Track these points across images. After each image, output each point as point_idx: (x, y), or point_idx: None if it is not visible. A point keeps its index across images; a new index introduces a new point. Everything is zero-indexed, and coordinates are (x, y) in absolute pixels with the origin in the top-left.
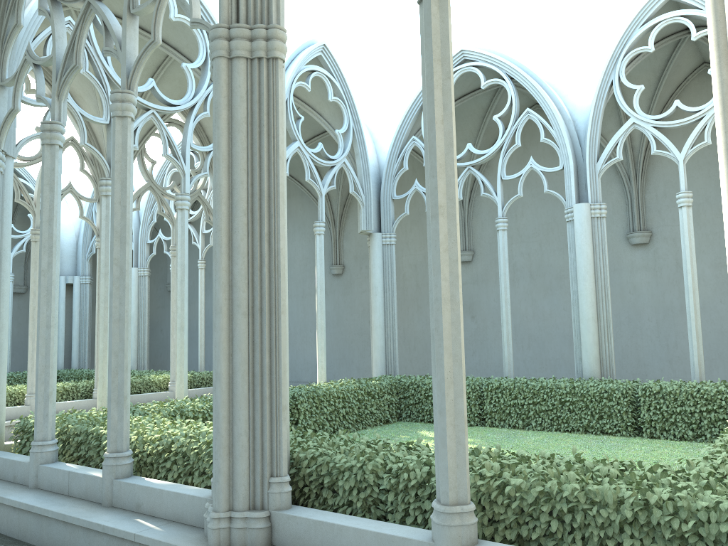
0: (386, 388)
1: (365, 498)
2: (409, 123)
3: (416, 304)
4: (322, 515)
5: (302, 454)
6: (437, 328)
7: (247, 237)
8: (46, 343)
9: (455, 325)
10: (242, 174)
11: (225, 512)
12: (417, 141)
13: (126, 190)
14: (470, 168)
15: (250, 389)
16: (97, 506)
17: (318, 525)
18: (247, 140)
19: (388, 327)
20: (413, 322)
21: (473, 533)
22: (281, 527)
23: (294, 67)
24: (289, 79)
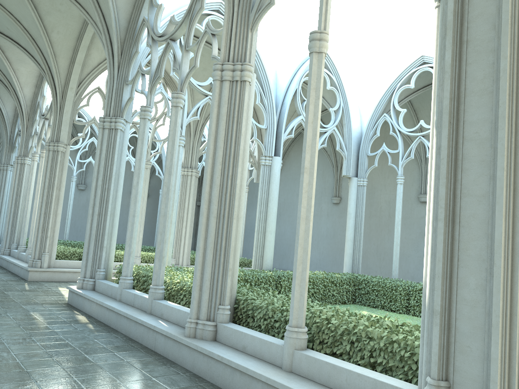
0: (346, 280)
1: (267, 324)
2: (382, 104)
3: (387, 229)
4: (240, 328)
5: (241, 297)
6: (297, 233)
7: (220, 176)
8: (132, 224)
9: (306, 232)
10: (221, 143)
11: (194, 319)
12: (387, 117)
13: (174, 146)
14: (421, 137)
15: (213, 257)
16: (144, 312)
17: (236, 332)
18: (226, 124)
19: (356, 241)
20: (384, 241)
21: (303, 343)
22: (220, 331)
23: (303, 68)
24: (299, 76)
